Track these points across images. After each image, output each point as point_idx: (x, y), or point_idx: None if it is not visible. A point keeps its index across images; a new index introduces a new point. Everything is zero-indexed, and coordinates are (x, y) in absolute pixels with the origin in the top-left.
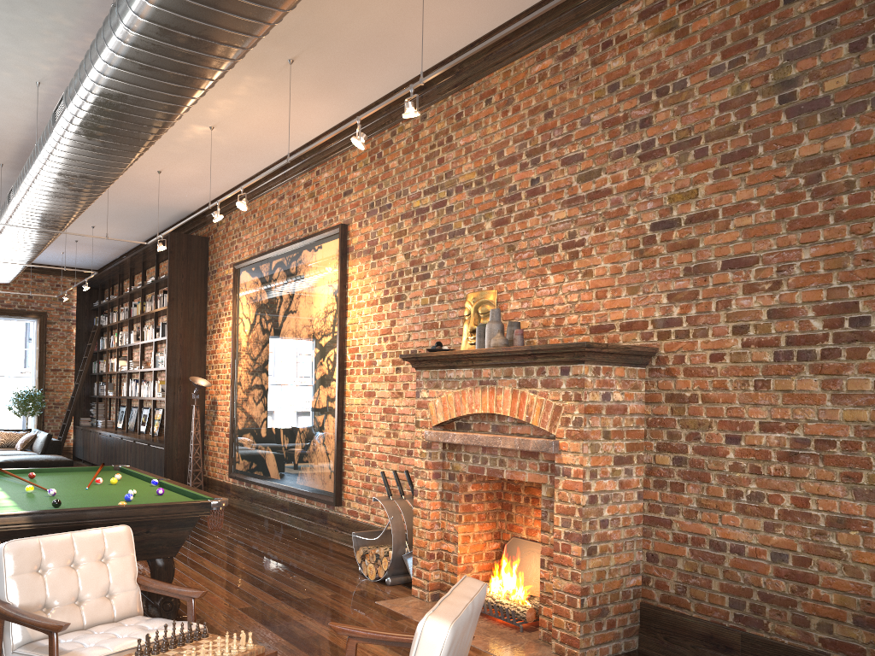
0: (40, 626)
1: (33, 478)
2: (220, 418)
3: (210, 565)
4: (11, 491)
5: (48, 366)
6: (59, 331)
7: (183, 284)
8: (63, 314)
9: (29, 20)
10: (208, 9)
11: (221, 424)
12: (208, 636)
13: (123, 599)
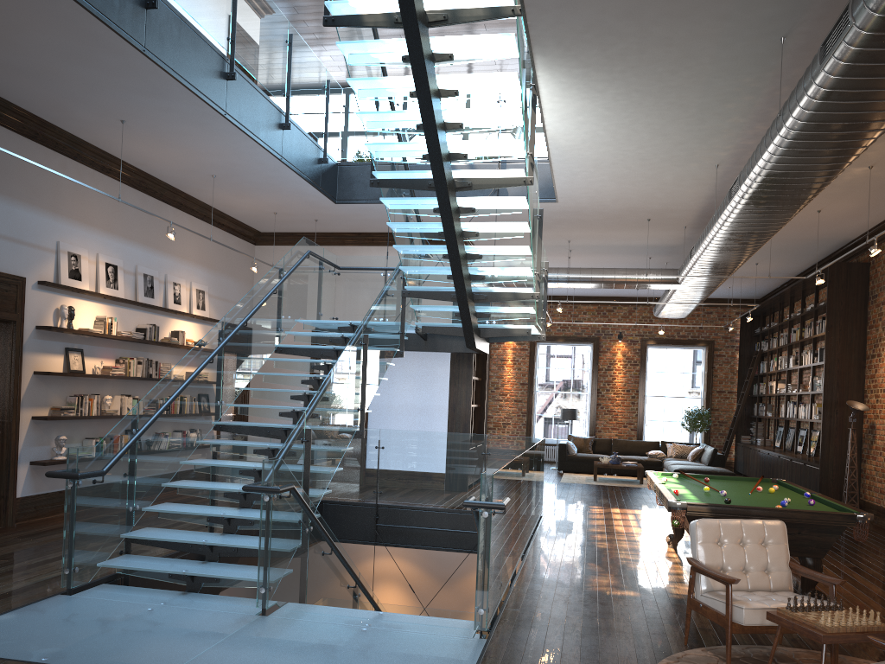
0: (720, 578)
1: (707, 482)
2: (878, 442)
3: (859, 578)
4: (692, 489)
5: (713, 388)
6: (724, 357)
7: (841, 310)
8: (728, 341)
9: (713, 126)
10: (858, 103)
11: (879, 448)
12: (842, 610)
13: (777, 576)
